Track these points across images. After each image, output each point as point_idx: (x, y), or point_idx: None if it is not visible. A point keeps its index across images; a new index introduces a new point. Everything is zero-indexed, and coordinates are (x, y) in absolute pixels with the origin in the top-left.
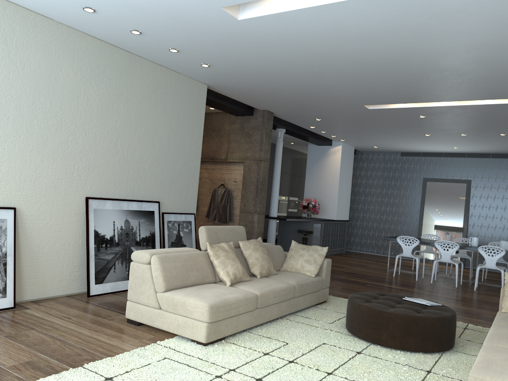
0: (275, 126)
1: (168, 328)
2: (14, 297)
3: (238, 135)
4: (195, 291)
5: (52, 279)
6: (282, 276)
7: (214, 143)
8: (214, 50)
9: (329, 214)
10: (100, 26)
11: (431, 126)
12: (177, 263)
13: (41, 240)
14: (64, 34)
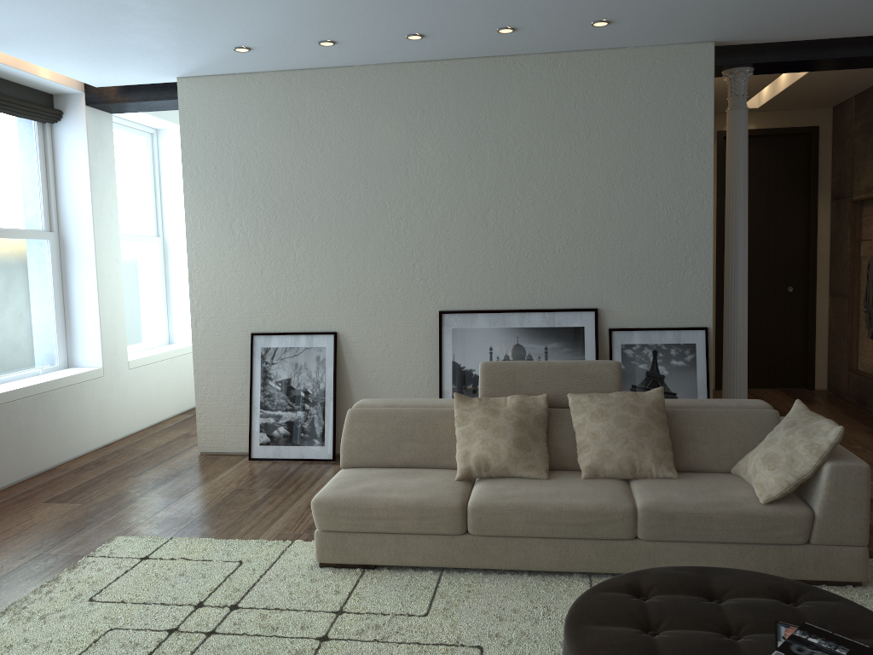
0: None
1: None
2: (333, 447)
3: None
4: (368, 477)
5: None
6: (671, 484)
7: None
8: (530, 2)
9: None
10: (383, 49)
11: None
12: (382, 425)
13: (378, 375)
14: (372, 79)
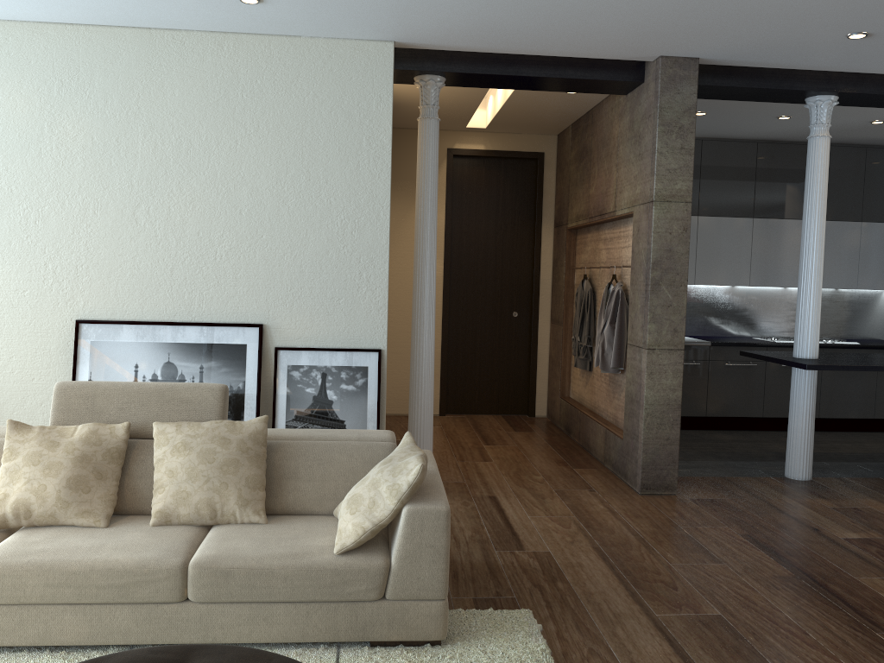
0: (784, 95)
1: None
2: None
3: (627, 143)
4: None
5: None
6: (252, 531)
7: (603, 176)
8: None
9: None
10: None
11: None
12: None
13: None
14: None
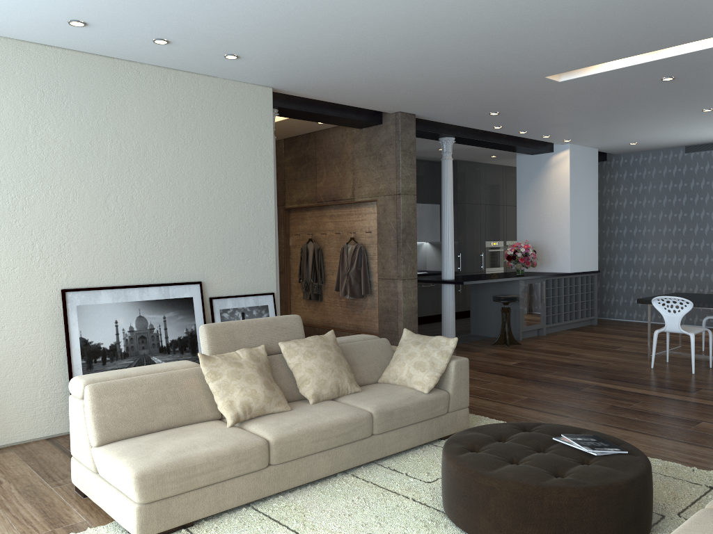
0: (434, 135)
1: (104, 507)
2: None
3: (365, 158)
4: (149, 444)
5: (18, 416)
6: (365, 395)
7: (335, 176)
8: (214, 28)
9: (558, 264)
10: (24, 24)
11: (701, 93)
12: (132, 394)
13: None
14: None
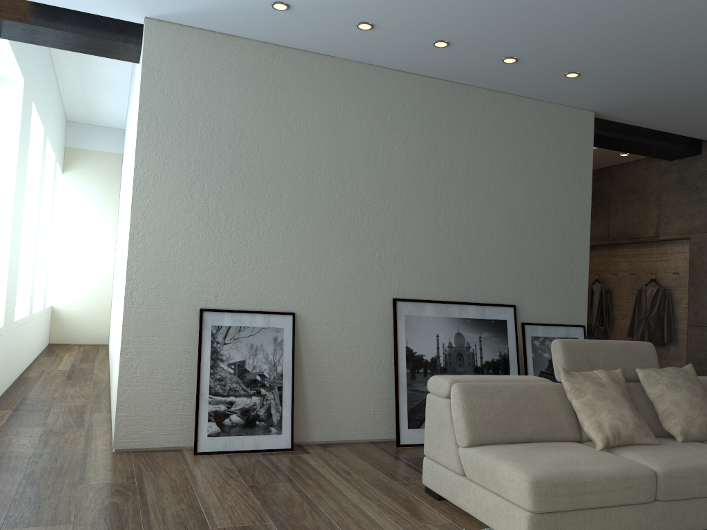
0: None
1: (474, 512)
2: (292, 435)
3: (676, 192)
4: (523, 452)
5: (348, 415)
6: None
7: (633, 212)
8: (573, 40)
9: None
10: (392, 48)
11: None
12: (496, 399)
13: (331, 359)
14: (352, 74)
